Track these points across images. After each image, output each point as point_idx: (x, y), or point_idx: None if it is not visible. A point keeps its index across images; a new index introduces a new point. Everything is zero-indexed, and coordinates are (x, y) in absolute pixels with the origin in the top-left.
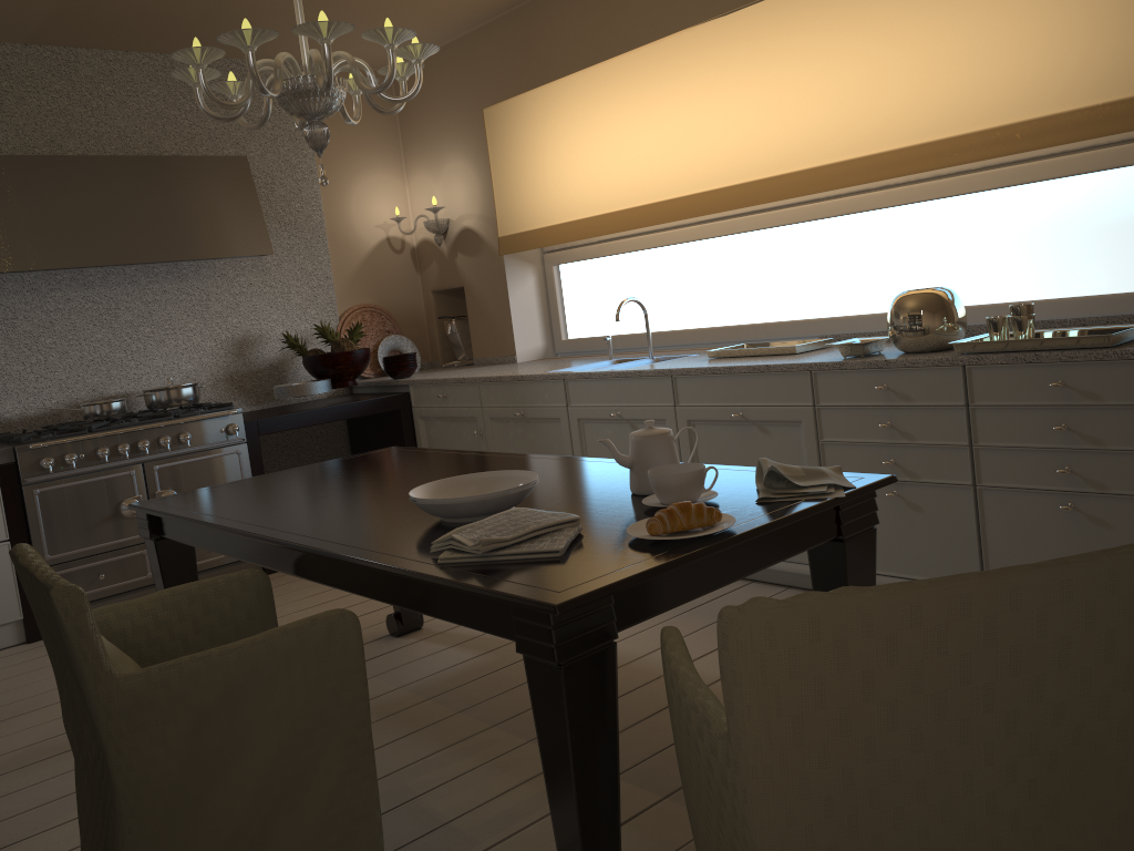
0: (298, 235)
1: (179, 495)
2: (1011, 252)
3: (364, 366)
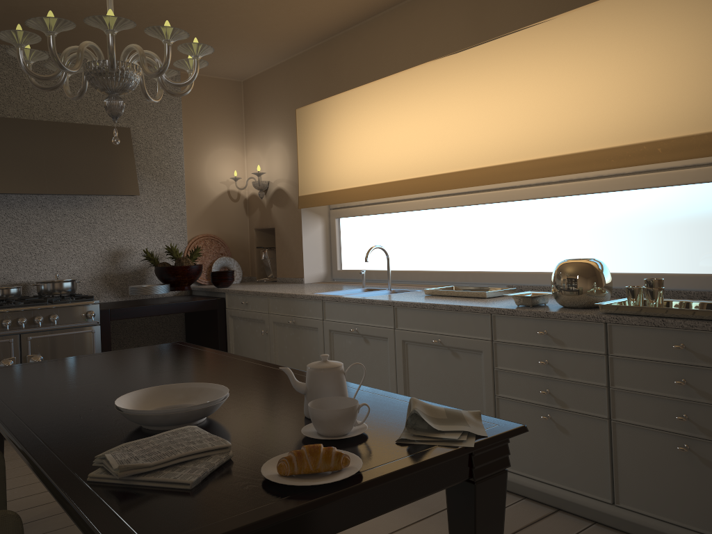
0: (164, 184)
1: None
2: (652, 236)
3: (196, 277)
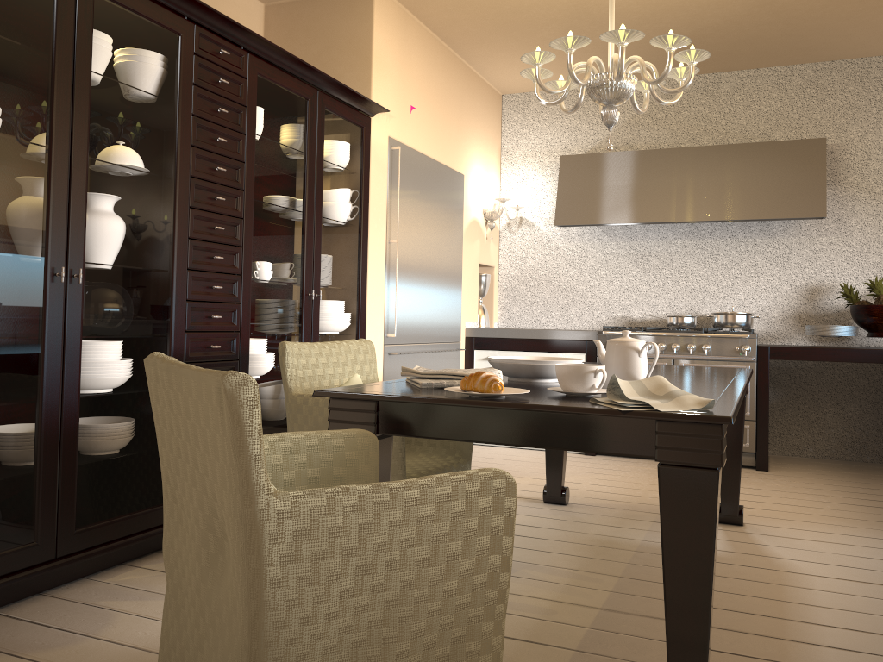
0: None
1: None
2: None
3: None
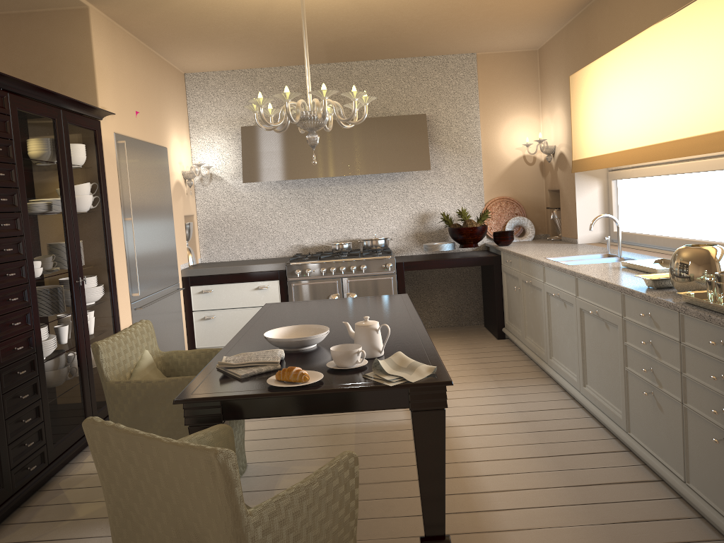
0: (463, 155)
1: (284, 303)
2: None
3: (480, 236)
